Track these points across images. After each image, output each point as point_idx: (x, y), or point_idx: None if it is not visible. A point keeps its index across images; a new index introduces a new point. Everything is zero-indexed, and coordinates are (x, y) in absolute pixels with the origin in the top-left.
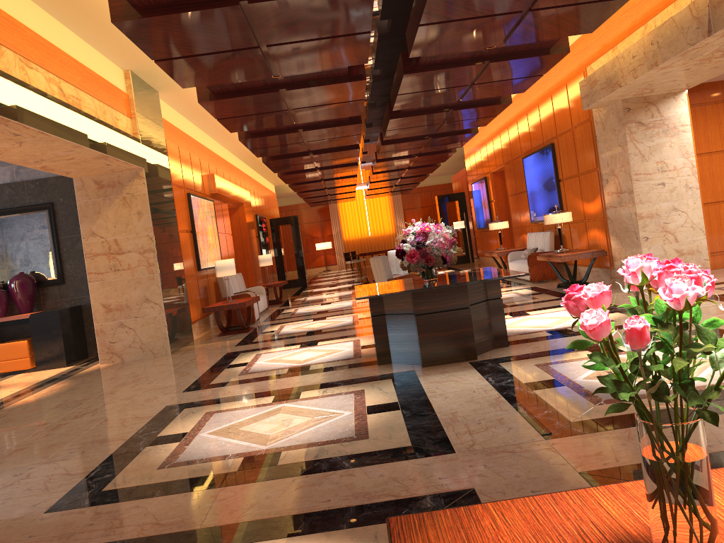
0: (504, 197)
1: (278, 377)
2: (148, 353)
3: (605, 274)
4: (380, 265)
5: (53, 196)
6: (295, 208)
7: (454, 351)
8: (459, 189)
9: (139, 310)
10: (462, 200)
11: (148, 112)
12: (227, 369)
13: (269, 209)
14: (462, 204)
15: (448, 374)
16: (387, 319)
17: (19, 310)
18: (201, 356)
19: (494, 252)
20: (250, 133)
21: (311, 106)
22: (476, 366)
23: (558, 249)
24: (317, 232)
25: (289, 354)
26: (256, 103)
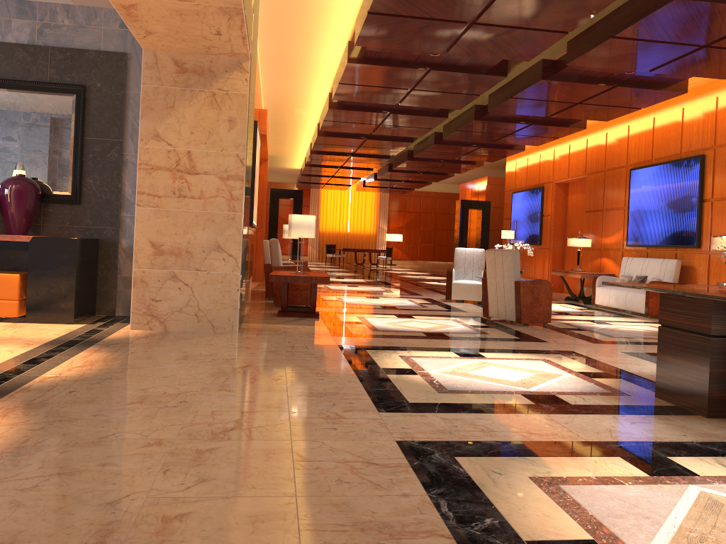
0: (563, 213)
1: (539, 412)
2: (206, 324)
3: None
4: (507, 261)
5: (87, 78)
6: (273, 186)
7: None
8: (470, 199)
9: (204, 260)
10: (486, 210)
11: None
12: (392, 376)
13: None
14: (485, 214)
15: None
16: None
17: (8, 229)
18: (299, 344)
19: (573, 272)
20: (364, 57)
21: (498, 25)
22: None
23: (725, 283)
24: None
25: (466, 366)
26: None
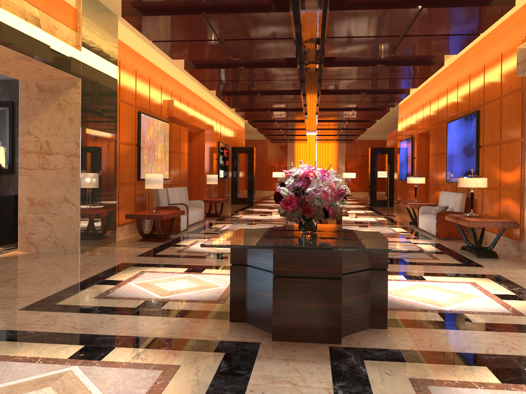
0: (426, 156)
1: (121, 313)
2: (61, 248)
3: (513, 245)
4: None
5: (14, 96)
6: (261, 142)
7: (313, 329)
8: (391, 145)
9: (58, 208)
10: (391, 154)
11: (98, 30)
12: (95, 285)
13: (234, 139)
14: (390, 157)
15: (293, 365)
16: (248, 271)
17: None
18: (97, 262)
19: (408, 203)
20: (195, 64)
21: (241, 39)
22: (334, 358)
23: (468, 213)
24: (275, 163)
25: (166, 279)
26: (182, 26)
